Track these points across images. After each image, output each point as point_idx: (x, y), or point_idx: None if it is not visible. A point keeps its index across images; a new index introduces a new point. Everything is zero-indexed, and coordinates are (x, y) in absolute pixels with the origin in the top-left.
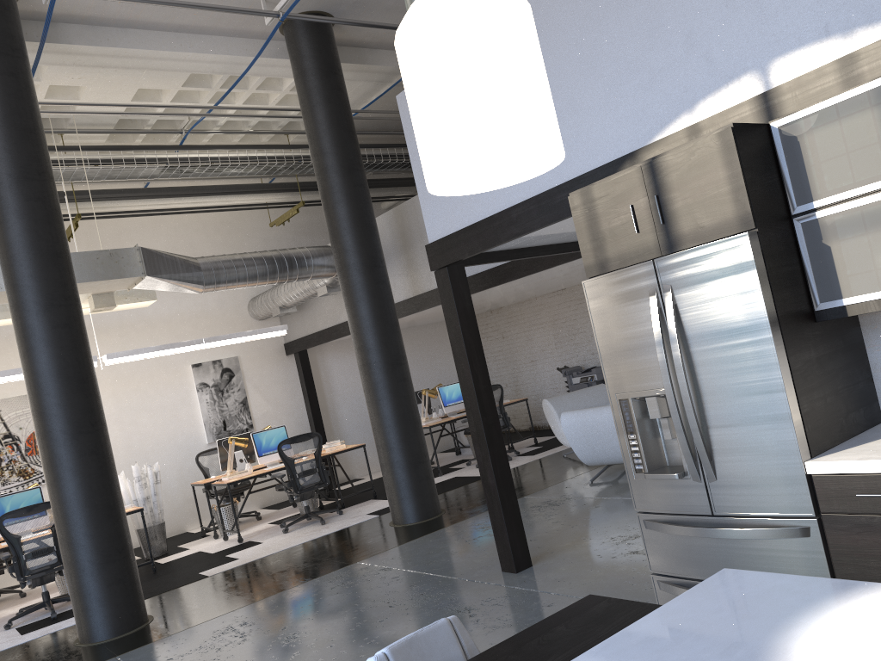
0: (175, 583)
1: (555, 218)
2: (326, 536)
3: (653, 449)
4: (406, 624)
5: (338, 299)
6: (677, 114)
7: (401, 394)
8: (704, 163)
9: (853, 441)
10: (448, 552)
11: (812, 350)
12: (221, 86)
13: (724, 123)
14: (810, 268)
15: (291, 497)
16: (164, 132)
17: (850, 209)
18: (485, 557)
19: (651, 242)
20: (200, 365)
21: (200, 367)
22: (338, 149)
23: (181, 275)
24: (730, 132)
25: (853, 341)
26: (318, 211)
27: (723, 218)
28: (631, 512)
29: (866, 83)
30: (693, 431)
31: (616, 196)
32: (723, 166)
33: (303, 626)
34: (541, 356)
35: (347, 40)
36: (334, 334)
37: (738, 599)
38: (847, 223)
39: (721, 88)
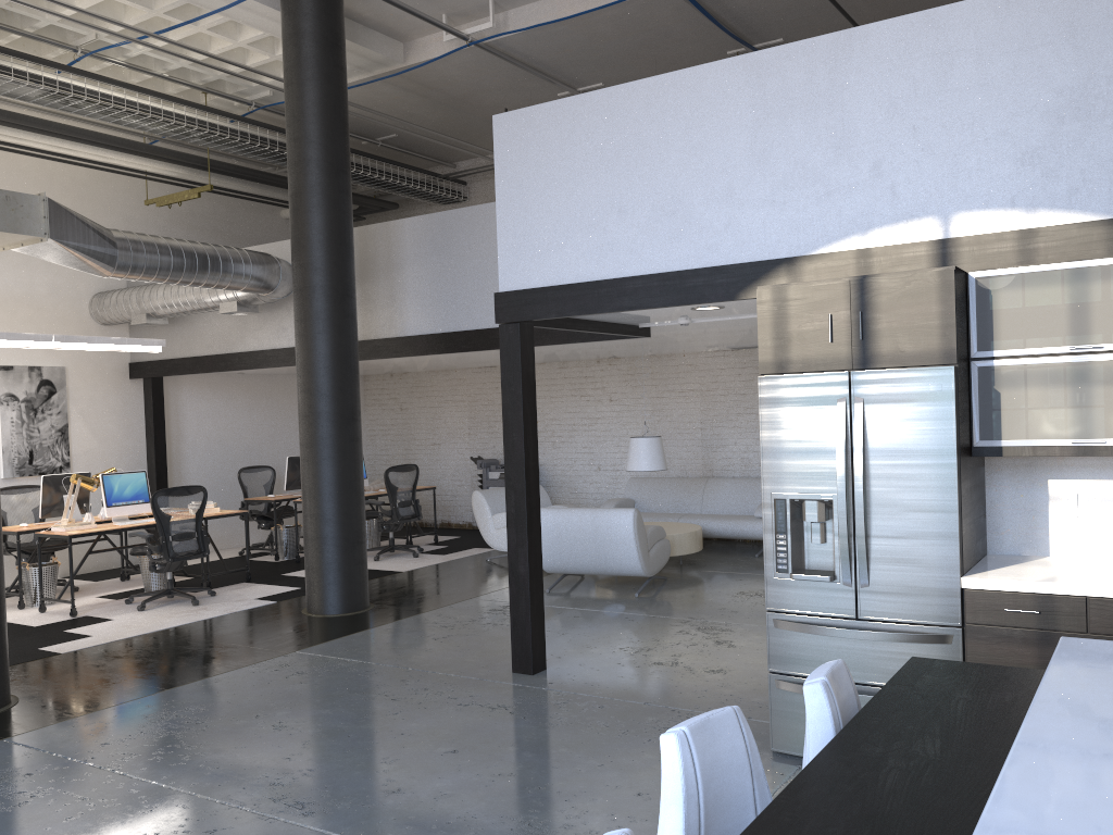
0: (10, 659)
1: (682, 301)
2: (215, 619)
3: (797, 551)
4: (434, 718)
5: (239, 321)
6: (848, 234)
7: (351, 457)
8: (919, 294)
9: (983, 566)
10: (421, 649)
11: (968, 481)
12: (165, 11)
13: (897, 256)
14: (977, 408)
15: (153, 565)
16: (53, 44)
17: (1025, 364)
18: (477, 657)
19: (844, 354)
20: (10, 368)
21: (10, 372)
22: (329, 141)
23: (91, 248)
24: (952, 273)
25: (981, 478)
26: (203, 199)
27: (927, 348)
28: (623, 625)
29: (1064, 262)
30: (859, 538)
31: (814, 302)
32: (938, 302)
33: (284, 714)
34: (448, 440)
35: (345, 7)
36: (221, 364)
37: (1111, 653)
38: (1020, 376)
39: (900, 222)
